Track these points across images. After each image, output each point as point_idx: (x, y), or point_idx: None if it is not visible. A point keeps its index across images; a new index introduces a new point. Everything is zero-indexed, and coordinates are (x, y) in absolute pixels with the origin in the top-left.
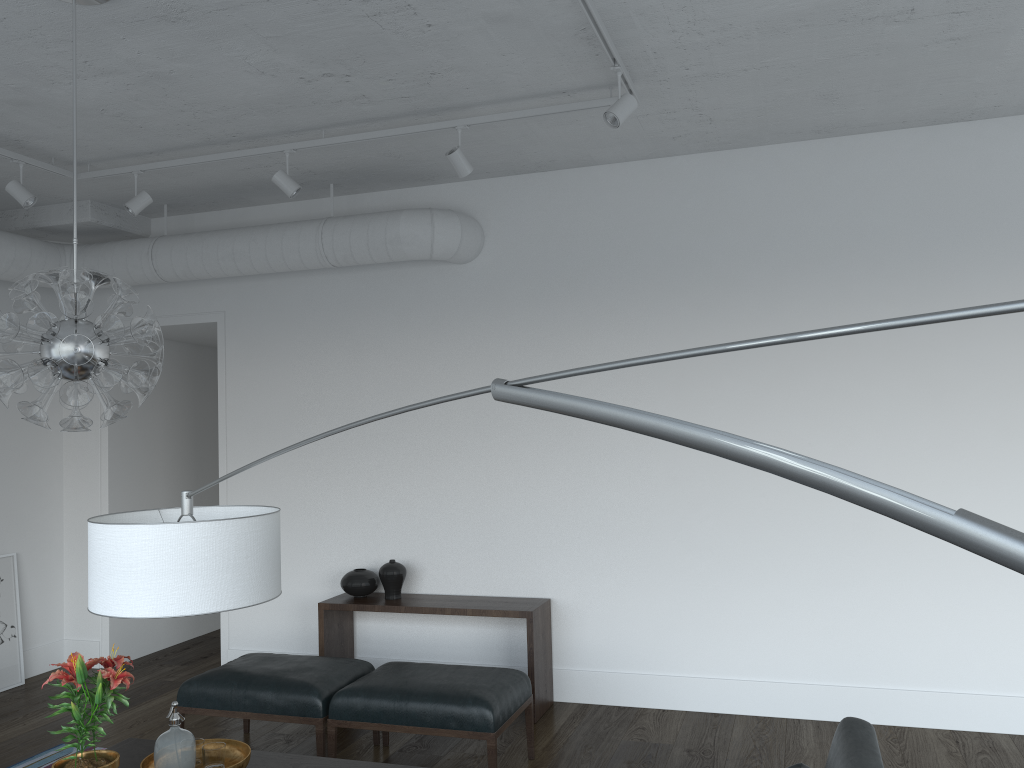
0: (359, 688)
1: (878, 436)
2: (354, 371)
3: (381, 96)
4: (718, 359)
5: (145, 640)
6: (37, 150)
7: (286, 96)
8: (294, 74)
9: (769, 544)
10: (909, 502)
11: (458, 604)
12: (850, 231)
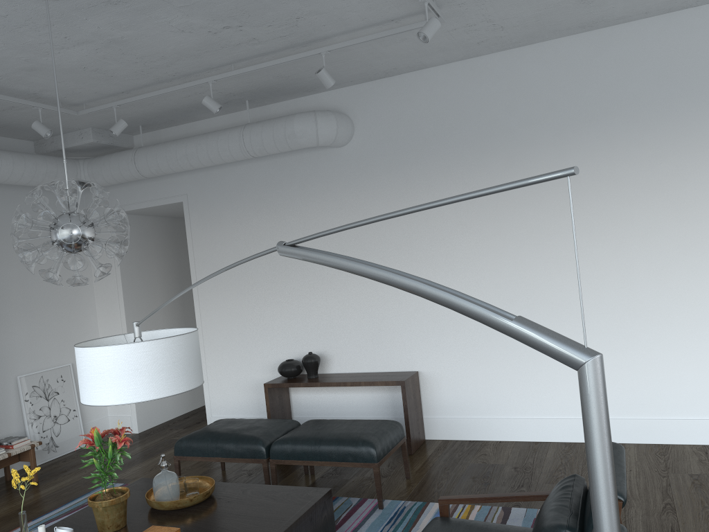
0: (288, 438)
1: (640, 243)
2: (275, 227)
3: (266, 37)
4: (522, 198)
5: (160, 414)
6: (49, 99)
7: (202, 45)
8: (204, 29)
9: (566, 324)
10: (489, 313)
11: (355, 379)
12: (611, 97)
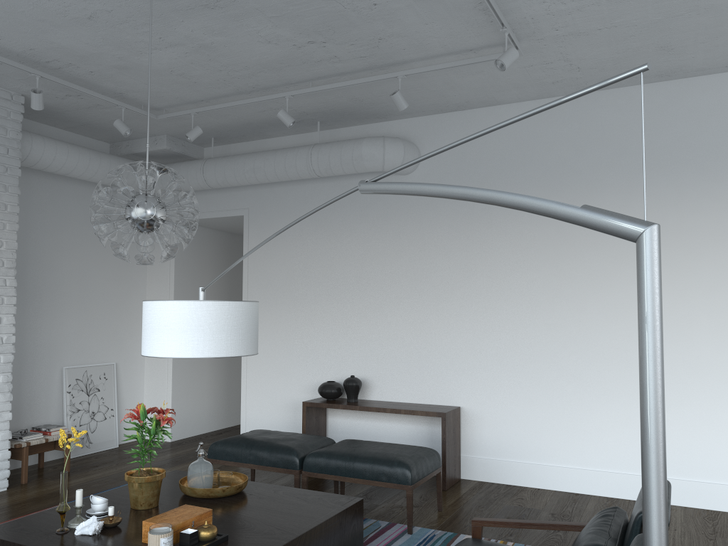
0: (323, 452)
1: (703, 297)
2: (331, 248)
3: (347, 56)
4: (584, 240)
5: (194, 426)
6: (133, 100)
7: (285, 58)
8: (289, 42)
9: (619, 373)
10: (559, 205)
11: (395, 406)
12: (684, 147)
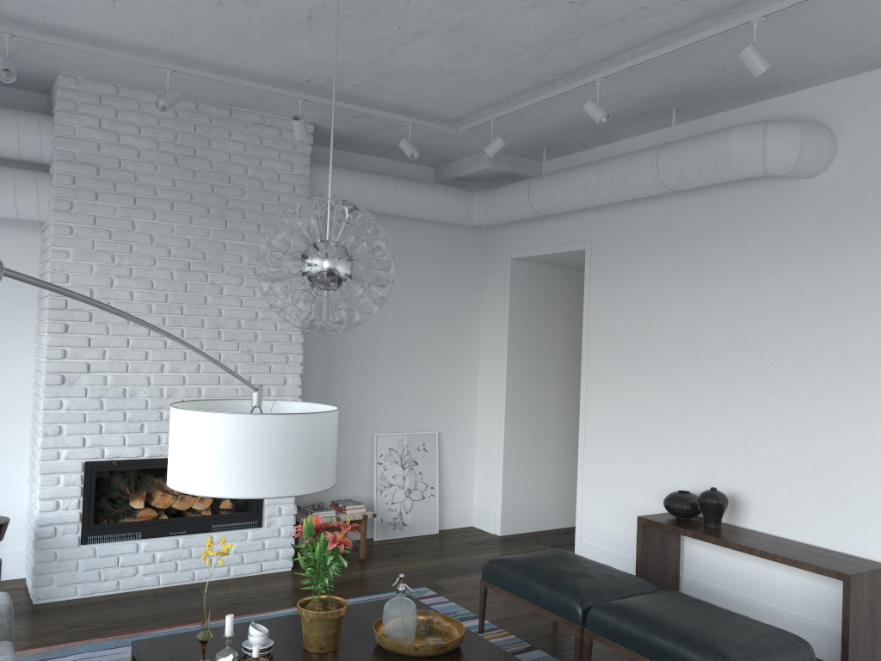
0: (613, 607)
1: None
2: (695, 295)
3: (660, 4)
4: None
5: (533, 519)
6: (423, 112)
7: (571, 24)
8: None
9: None
10: None
11: (772, 547)
12: None
